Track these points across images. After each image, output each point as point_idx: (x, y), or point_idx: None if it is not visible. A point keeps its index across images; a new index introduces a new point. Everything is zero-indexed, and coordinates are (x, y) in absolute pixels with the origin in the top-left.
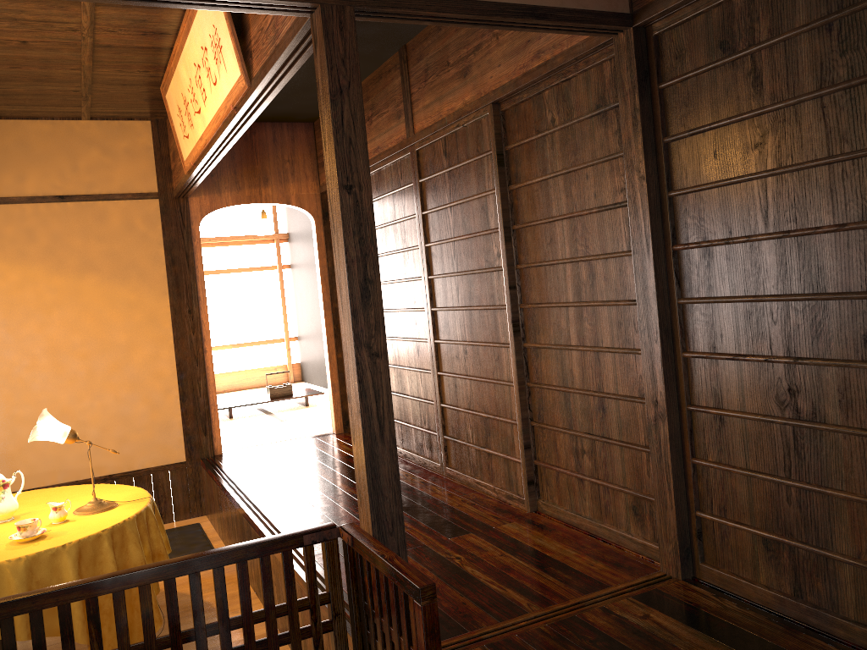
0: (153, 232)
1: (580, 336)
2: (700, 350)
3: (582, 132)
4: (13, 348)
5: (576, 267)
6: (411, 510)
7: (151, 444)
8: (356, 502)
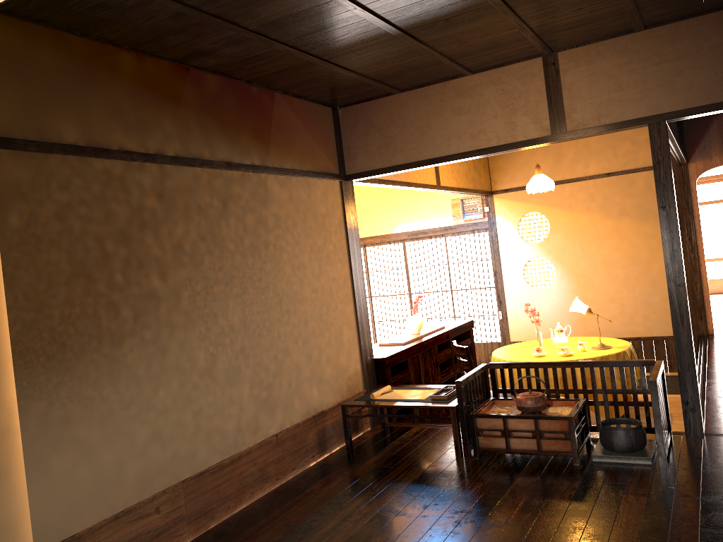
0: None
1: None
2: None
3: None
4: (584, 260)
5: None
6: None
7: (663, 322)
8: None
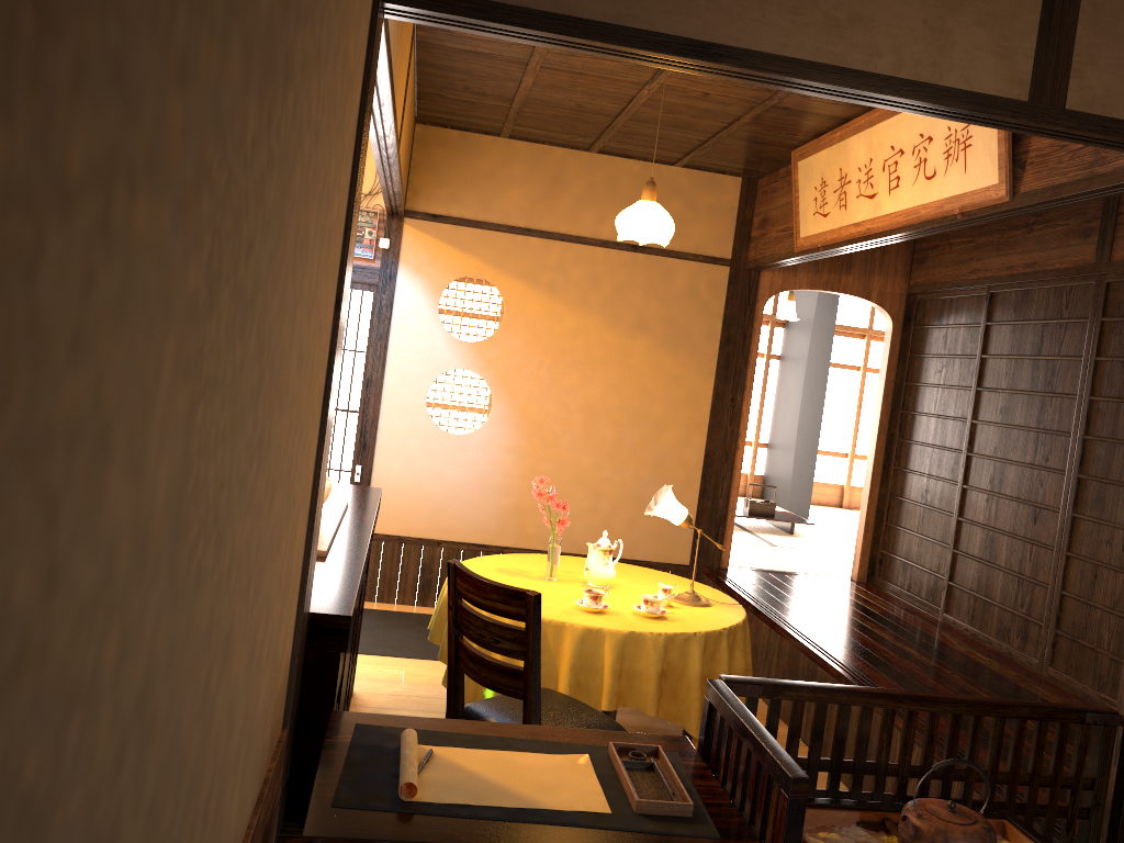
0: (715, 302)
1: None
2: None
3: None
4: (551, 397)
5: None
6: None
7: (658, 536)
8: (942, 676)
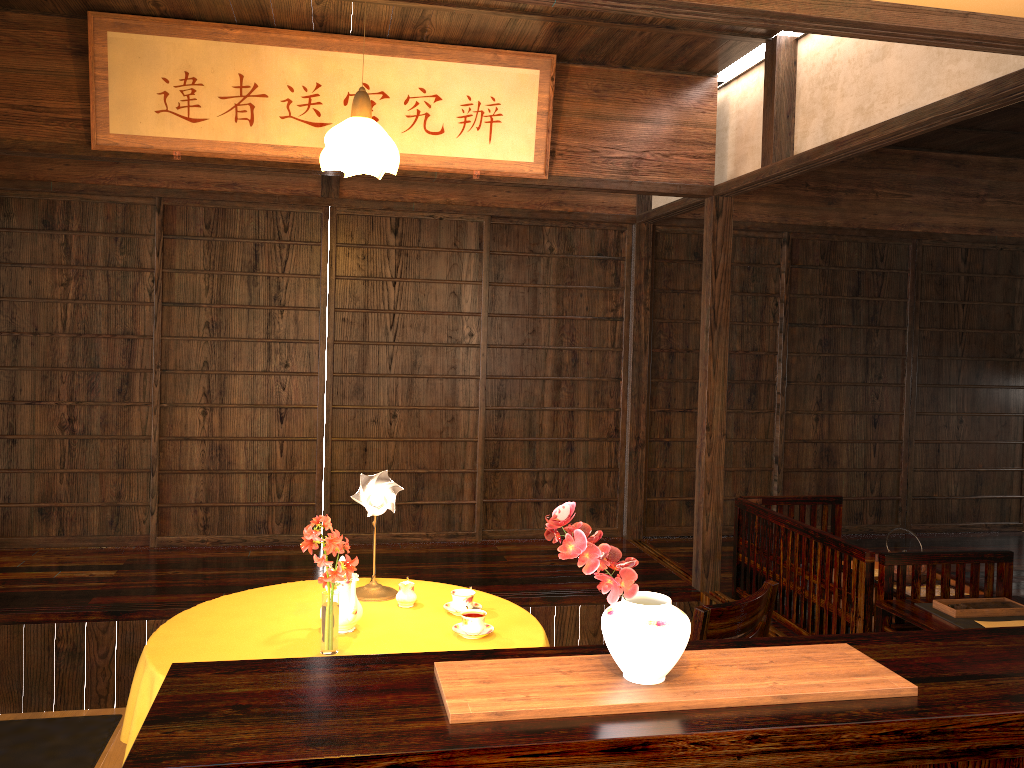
0: None
1: (555, 400)
2: (659, 407)
3: (581, 266)
4: None
5: (559, 352)
6: (415, 561)
7: None
8: None
